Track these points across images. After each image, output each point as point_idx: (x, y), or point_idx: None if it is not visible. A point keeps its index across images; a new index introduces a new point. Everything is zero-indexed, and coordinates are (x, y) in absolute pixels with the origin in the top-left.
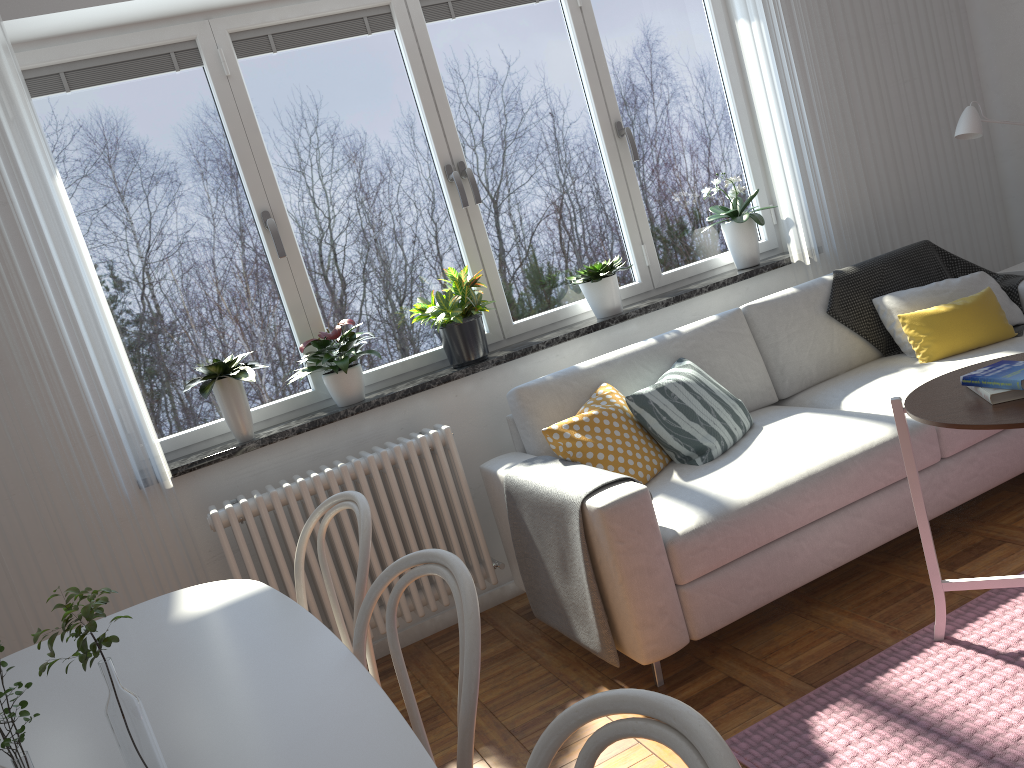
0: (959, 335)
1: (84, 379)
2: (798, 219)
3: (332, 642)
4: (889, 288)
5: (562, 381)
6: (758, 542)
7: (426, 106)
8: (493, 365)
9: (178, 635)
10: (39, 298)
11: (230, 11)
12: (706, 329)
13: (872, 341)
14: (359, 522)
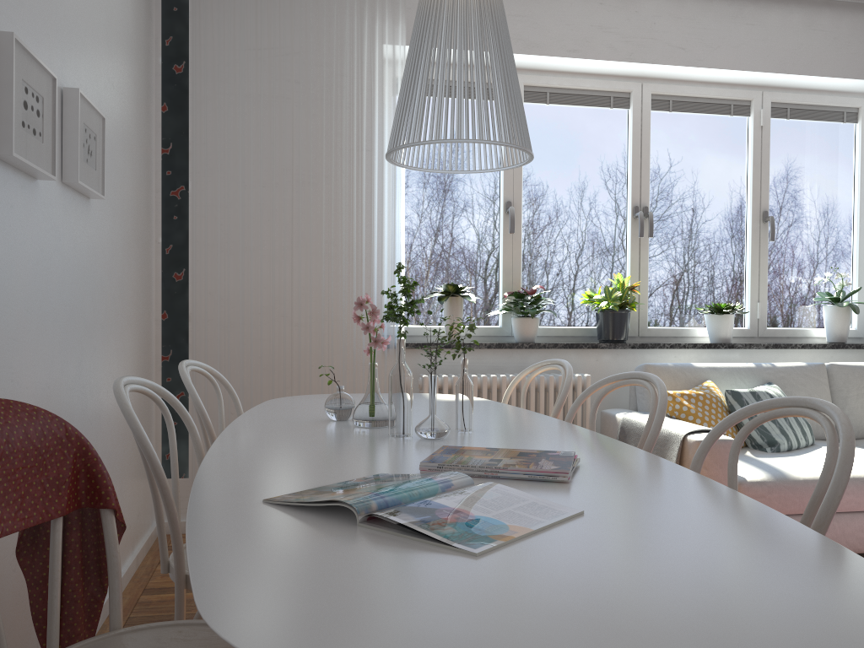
0: None
1: (376, 268)
2: None
3: (549, 417)
4: None
5: (679, 369)
6: (802, 509)
7: (634, 164)
8: (629, 347)
9: (439, 403)
10: (369, 211)
11: (529, 72)
12: (794, 369)
13: None
14: (563, 374)
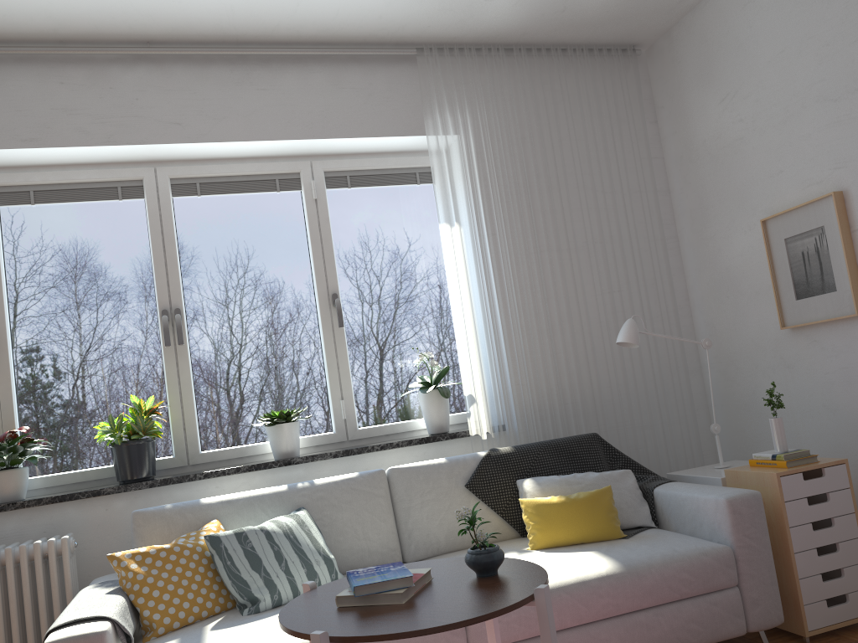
0: (563, 528)
1: None
2: (478, 397)
3: None
4: (539, 472)
5: (178, 511)
6: None
7: (156, 260)
8: (146, 487)
9: None
10: None
11: (1, 170)
12: (340, 484)
13: (508, 520)
14: None
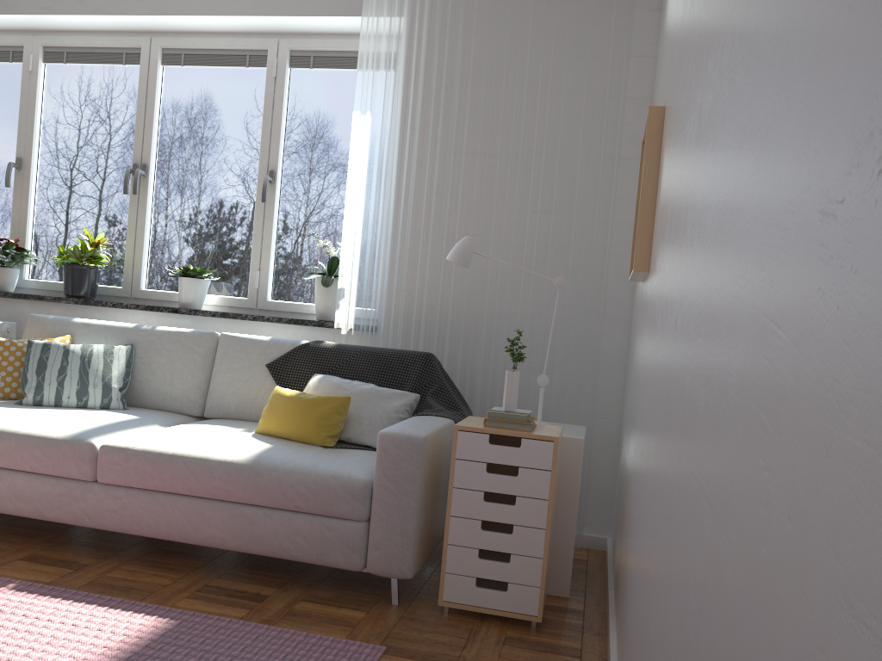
0: (277, 419)
1: None
2: (347, 292)
3: None
4: (342, 373)
5: (53, 322)
6: None
7: (138, 120)
8: (73, 302)
9: None
10: None
11: (48, 33)
12: (172, 334)
13: None
14: None
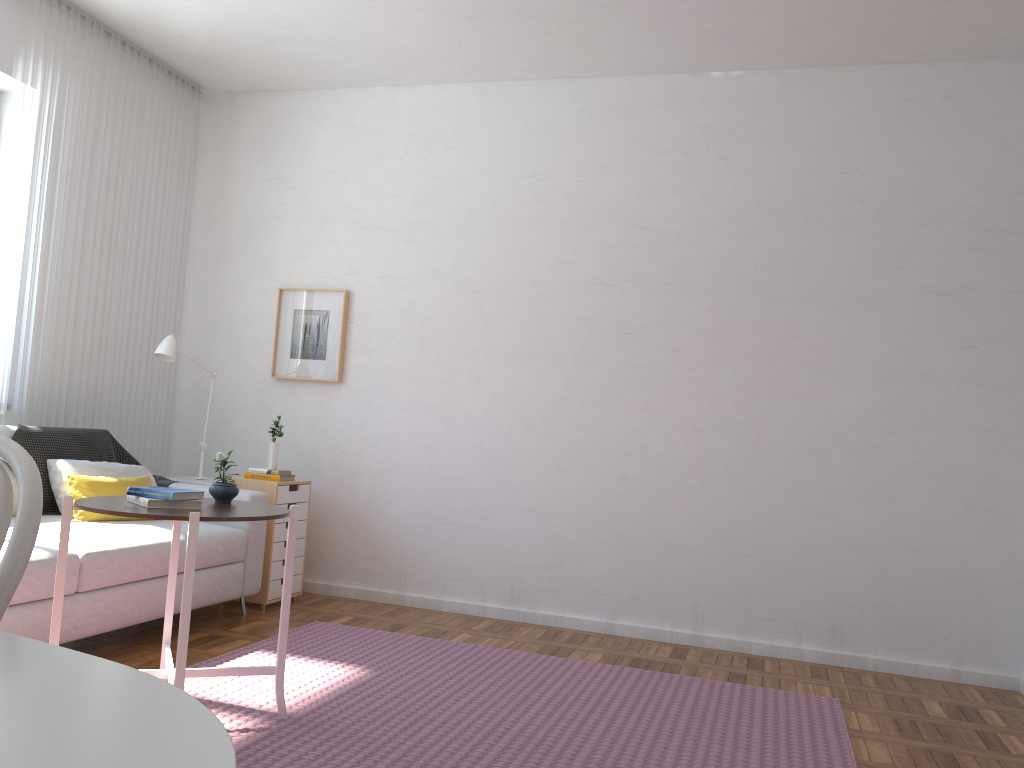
0: None
1: None
2: None
3: None
4: (65, 455)
5: None
6: None
7: None
8: None
9: None
10: None
11: None
12: None
13: None
14: None
